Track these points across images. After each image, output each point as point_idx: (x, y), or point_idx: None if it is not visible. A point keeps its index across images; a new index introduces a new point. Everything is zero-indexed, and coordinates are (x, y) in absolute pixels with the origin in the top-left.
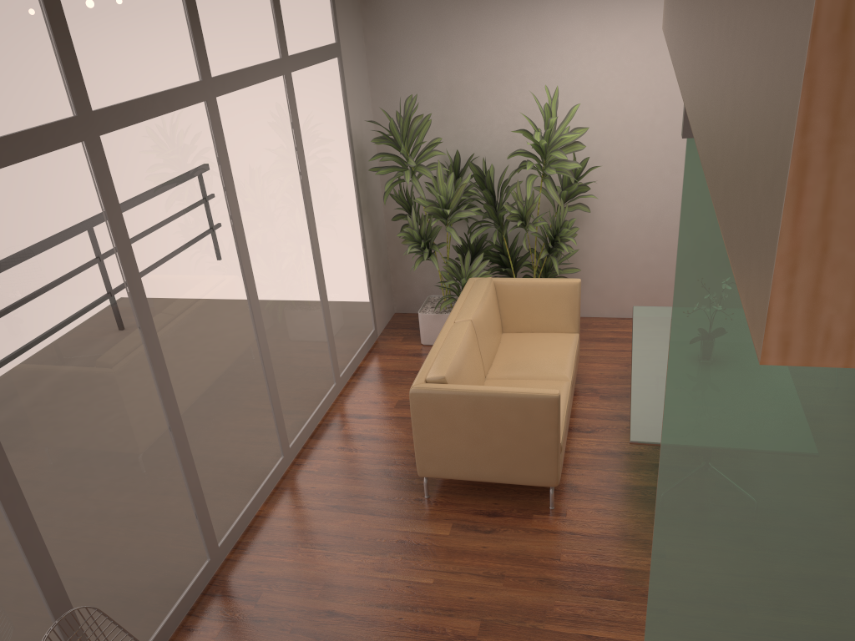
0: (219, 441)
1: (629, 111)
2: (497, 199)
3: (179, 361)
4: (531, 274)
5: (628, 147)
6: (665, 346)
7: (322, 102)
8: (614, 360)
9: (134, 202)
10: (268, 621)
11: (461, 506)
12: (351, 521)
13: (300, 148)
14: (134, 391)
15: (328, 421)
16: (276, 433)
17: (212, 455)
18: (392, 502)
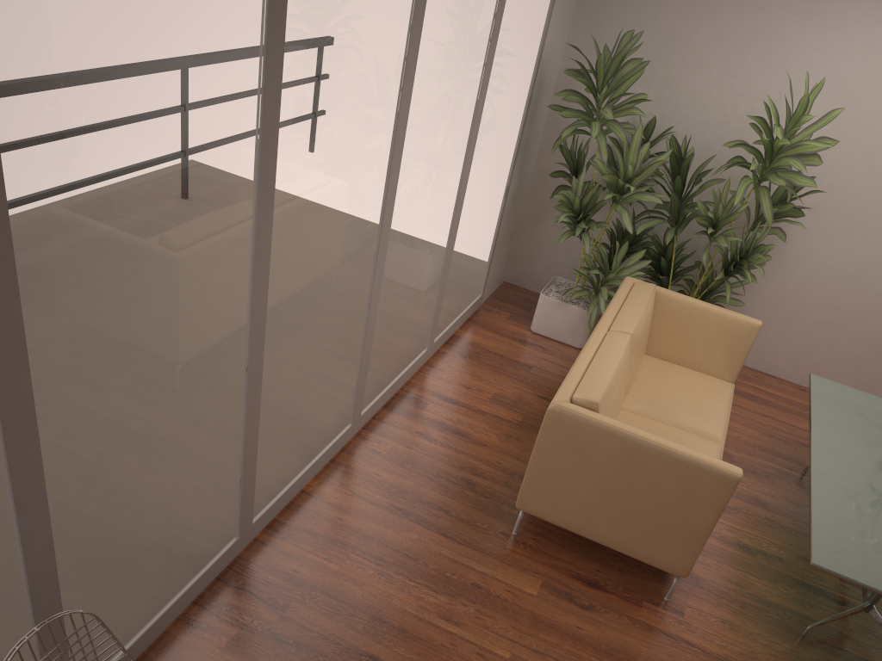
0: (293, 395)
1: (881, 136)
2: (685, 192)
3: (283, 284)
4: (681, 289)
5: (861, 179)
6: (851, 441)
7: (531, 2)
8: (754, 424)
9: (302, 48)
10: (293, 645)
11: (555, 560)
12: (417, 536)
13: (492, 50)
14: (221, 312)
15: (408, 393)
16: (353, 396)
17: (281, 411)
18: (472, 526)
